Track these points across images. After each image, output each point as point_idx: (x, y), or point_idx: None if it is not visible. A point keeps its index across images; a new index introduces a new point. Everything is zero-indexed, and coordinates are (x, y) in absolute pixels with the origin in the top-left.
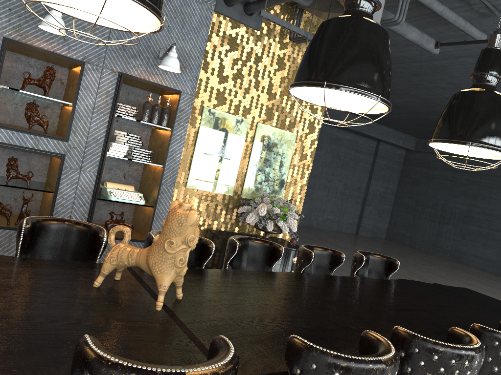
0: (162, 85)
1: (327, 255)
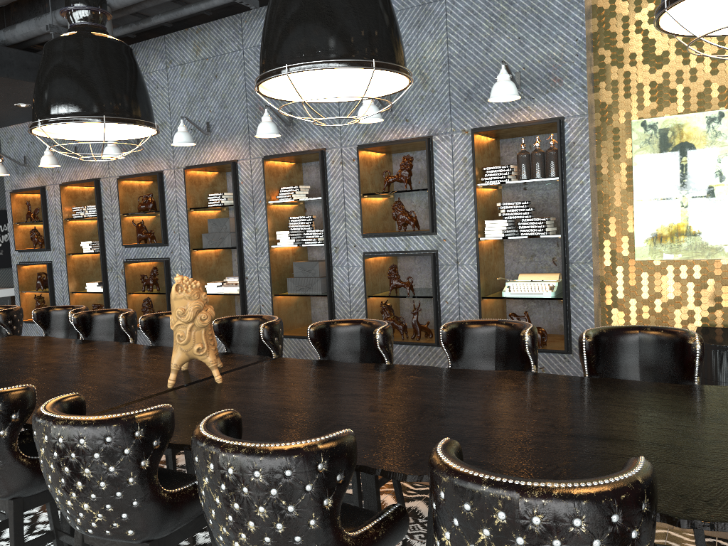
0: (532, 121)
1: (672, 344)
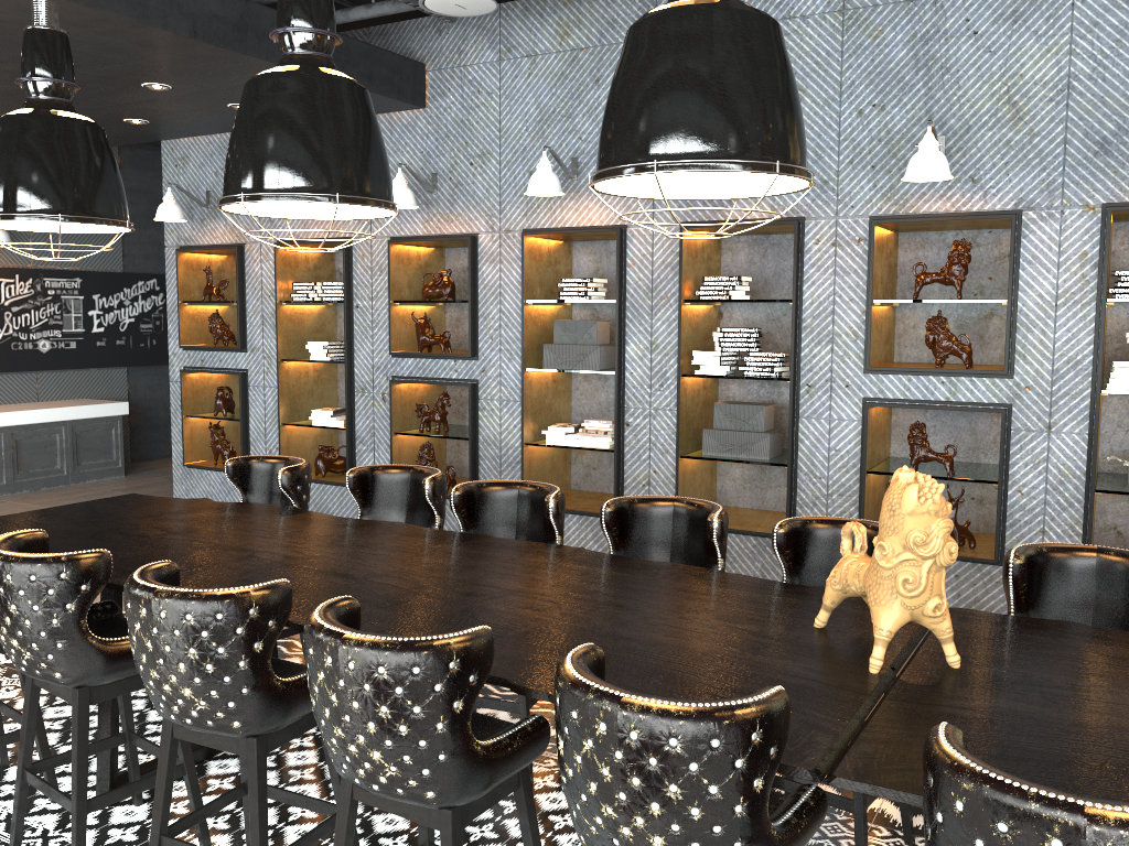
0: None
1: None
